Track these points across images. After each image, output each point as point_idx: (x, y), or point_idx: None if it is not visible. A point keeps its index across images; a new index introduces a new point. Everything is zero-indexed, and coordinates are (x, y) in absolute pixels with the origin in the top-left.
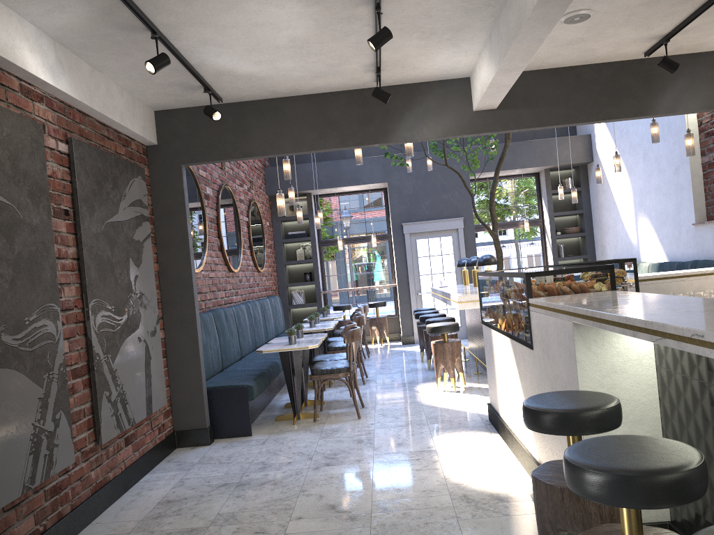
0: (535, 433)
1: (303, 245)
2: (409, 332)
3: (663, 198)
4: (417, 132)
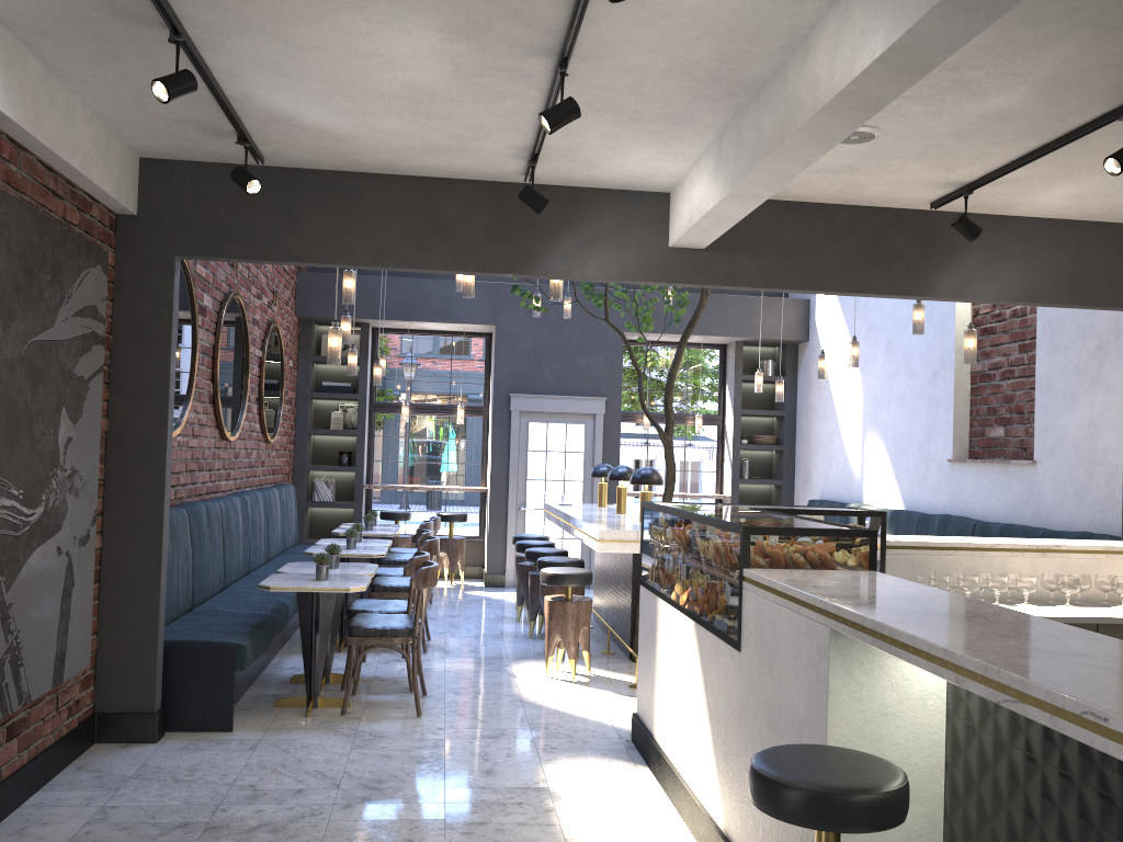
0: (723, 785)
1: (344, 406)
2: (499, 568)
3: (908, 414)
4: (577, 266)
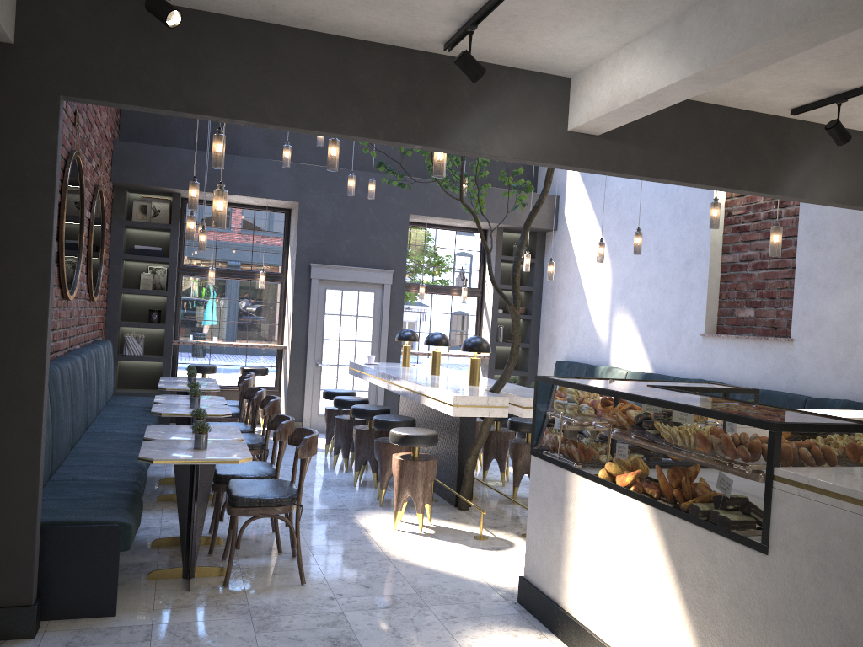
0: None
1: (153, 268)
2: (297, 416)
3: (659, 295)
4: (484, 142)
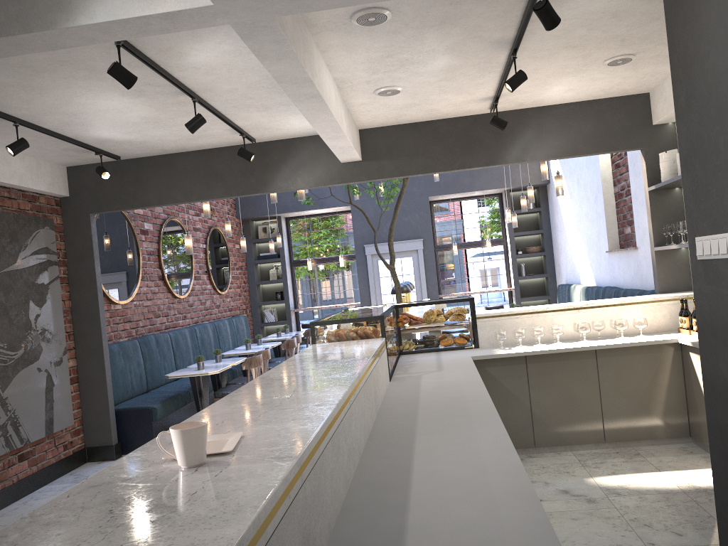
0: None
1: (276, 265)
2: None
3: (590, 224)
4: (292, 183)
